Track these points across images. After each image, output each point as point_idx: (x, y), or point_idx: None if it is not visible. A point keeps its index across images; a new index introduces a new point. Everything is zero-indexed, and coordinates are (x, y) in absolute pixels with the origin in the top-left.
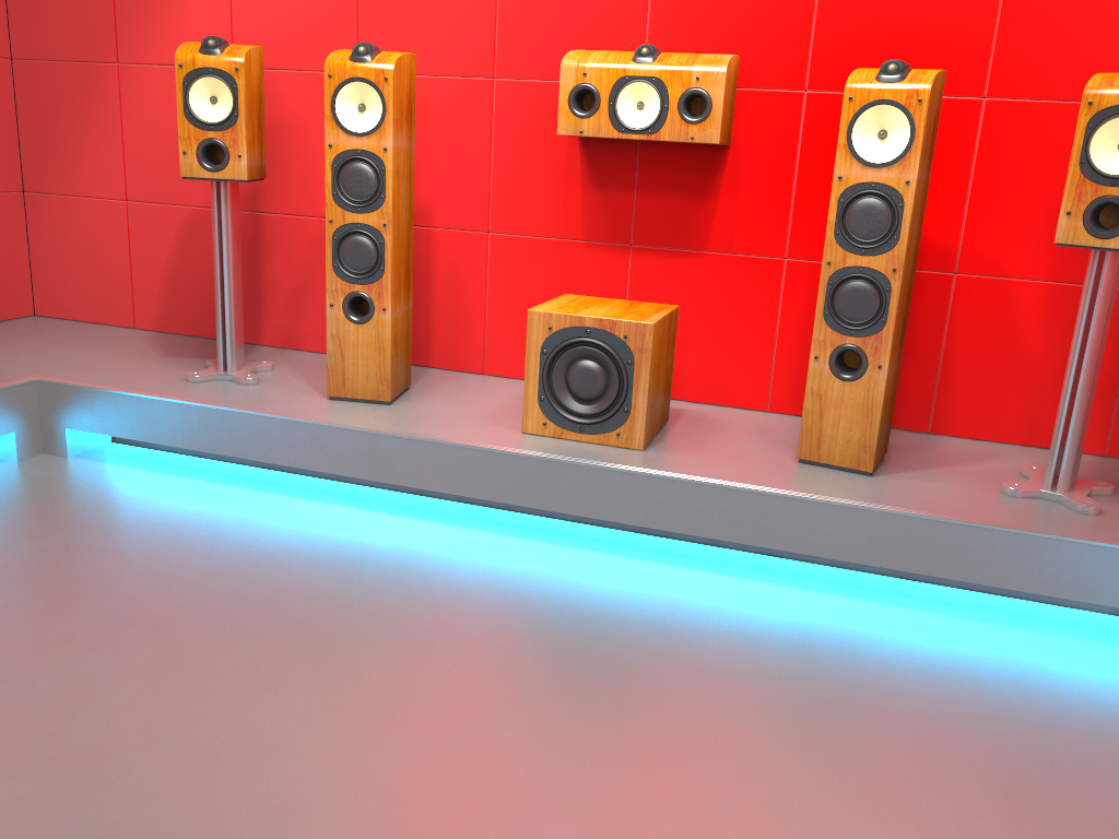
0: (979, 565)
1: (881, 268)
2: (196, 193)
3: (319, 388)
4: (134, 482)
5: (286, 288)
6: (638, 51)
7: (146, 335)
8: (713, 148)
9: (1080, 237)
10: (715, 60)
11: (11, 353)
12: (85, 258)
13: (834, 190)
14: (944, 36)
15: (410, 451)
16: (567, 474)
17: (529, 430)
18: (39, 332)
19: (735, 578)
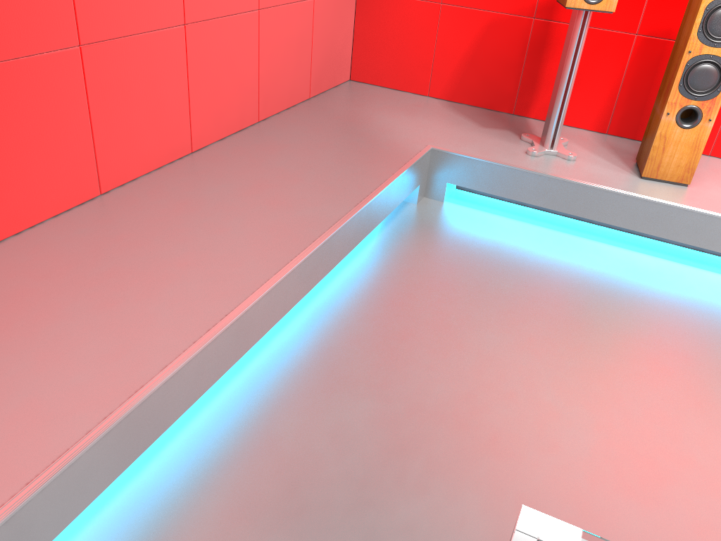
0: None
1: None
2: (500, 2)
3: (620, 166)
4: (507, 227)
5: None
6: None
7: (444, 104)
8: None
9: None
10: None
11: (384, 120)
12: (398, 43)
13: None
14: None
15: None
16: None
17: None
18: (374, 98)
19: None
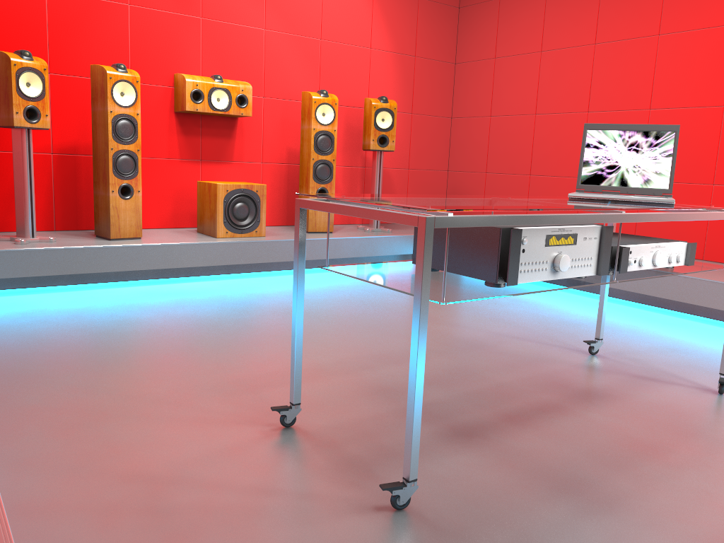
0: (379, 249)
1: (329, 159)
2: None
3: (90, 239)
4: (33, 298)
5: (1, 195)
6: (217, 77)
7: None
8: (231, 118)
9: (377, 147)
10: (245, 83)
11: None
12: None
13: (312, 133)
14: (305, 81)
15: (187, 250)
16: (256, 246)
17: (220, 236)
18: None
19: (315, 273)
